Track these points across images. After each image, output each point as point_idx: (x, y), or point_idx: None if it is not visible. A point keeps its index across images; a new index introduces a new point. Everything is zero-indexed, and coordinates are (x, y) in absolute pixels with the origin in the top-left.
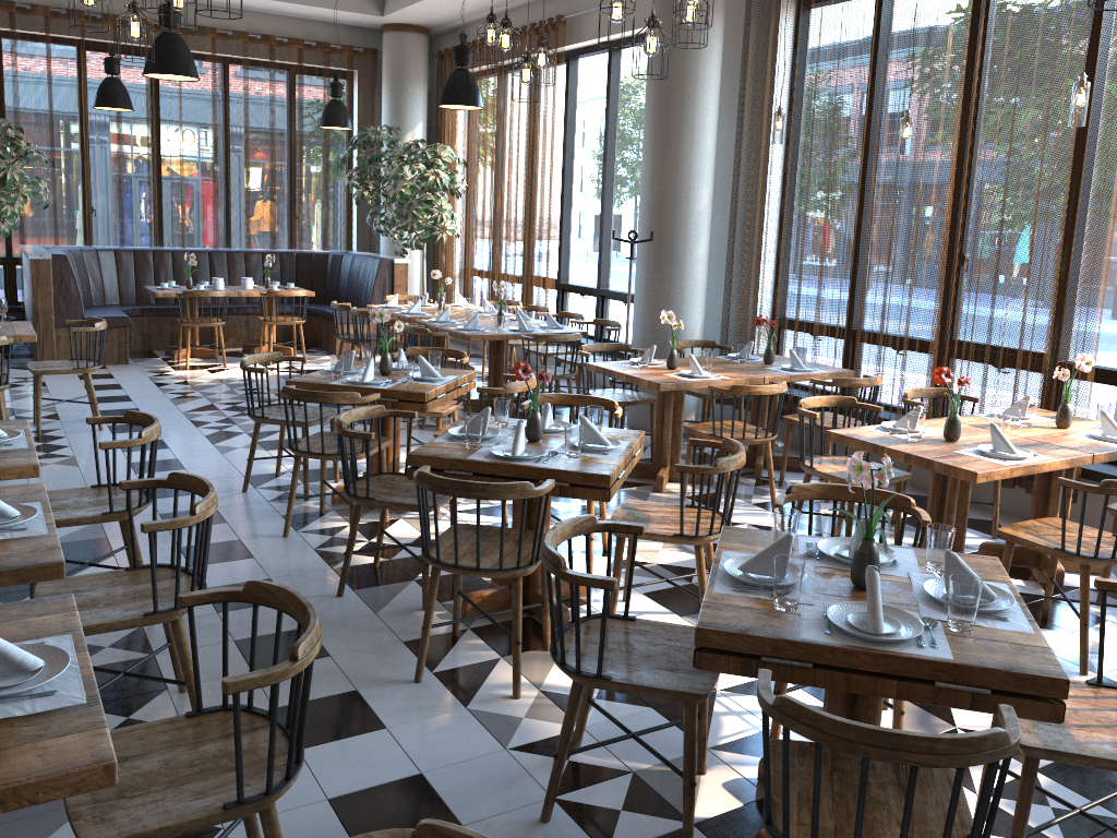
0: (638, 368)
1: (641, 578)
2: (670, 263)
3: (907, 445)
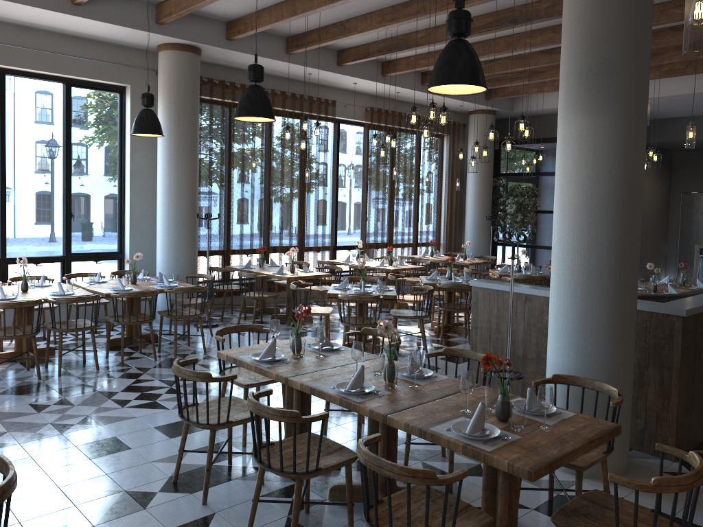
0: (296, 274)
1: (412, 324)
2: (197, 229)
3: (402, 267)
